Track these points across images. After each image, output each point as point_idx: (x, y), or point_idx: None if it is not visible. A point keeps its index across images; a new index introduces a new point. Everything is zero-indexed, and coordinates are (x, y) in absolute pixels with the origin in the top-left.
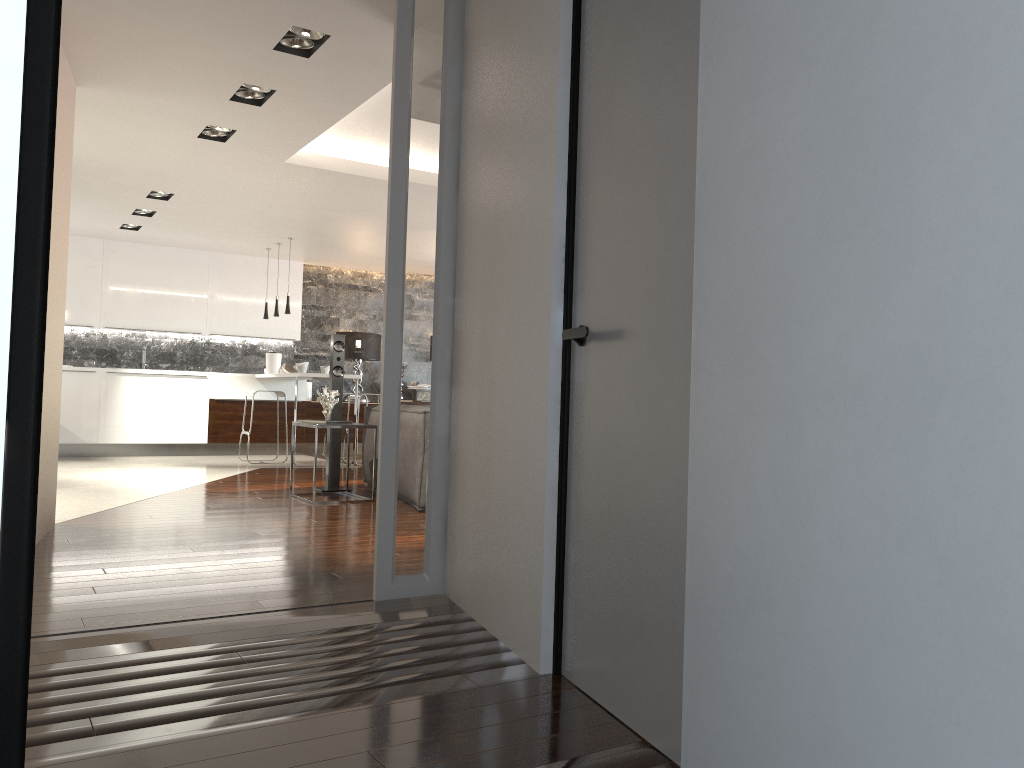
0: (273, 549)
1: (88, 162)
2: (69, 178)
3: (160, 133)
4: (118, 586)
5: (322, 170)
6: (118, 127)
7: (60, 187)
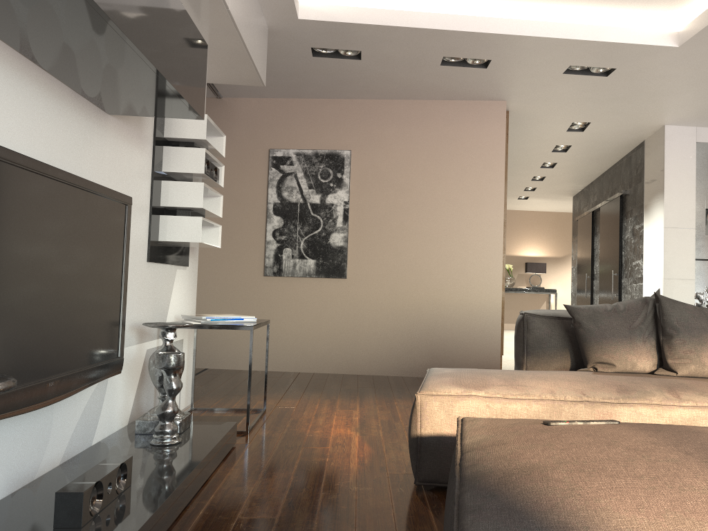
0: (345, 395)
1: None
2: (493, 161)
3: (603, 86)
4: (275, 378)
5: None
6: (596, 95)
7: (451, 174)
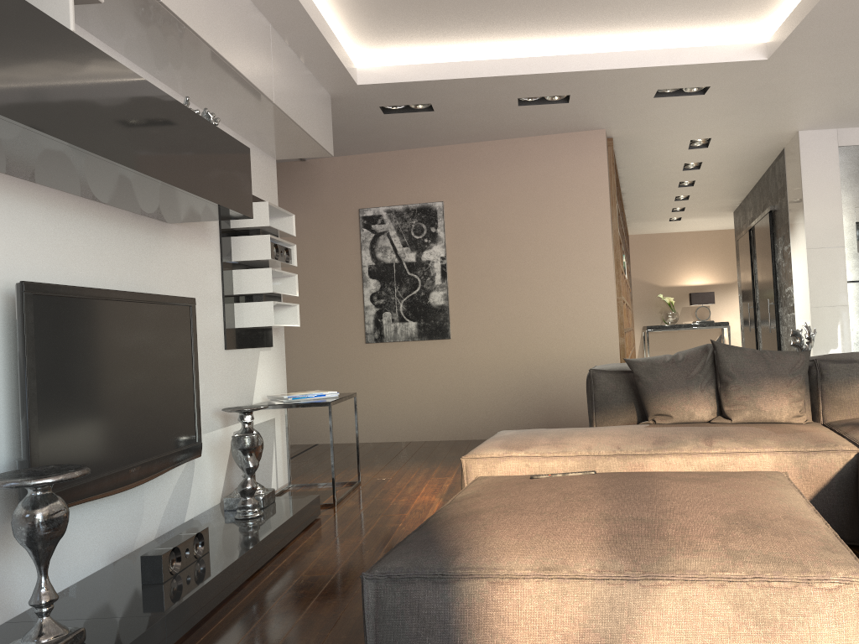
0: (448, 462)
1: (854, 106)
2: (596, 197)
3: (705, 103)
4: (383, 449)
5: (791, 40)
6: (703, 113)
7: (552, 216)
